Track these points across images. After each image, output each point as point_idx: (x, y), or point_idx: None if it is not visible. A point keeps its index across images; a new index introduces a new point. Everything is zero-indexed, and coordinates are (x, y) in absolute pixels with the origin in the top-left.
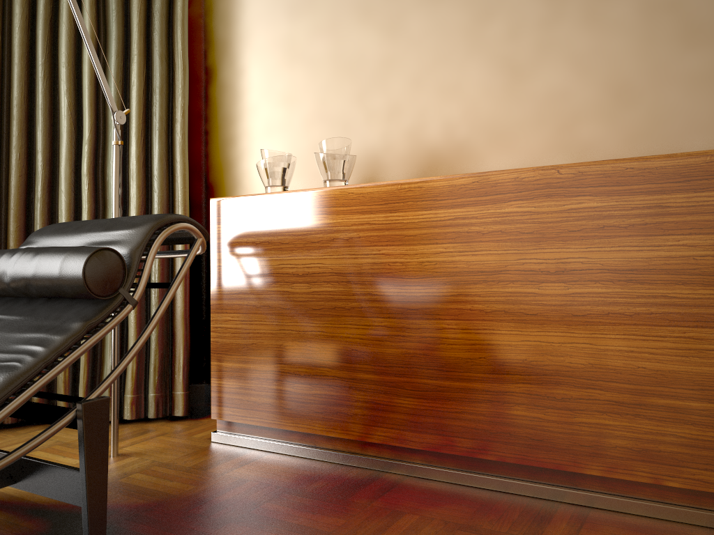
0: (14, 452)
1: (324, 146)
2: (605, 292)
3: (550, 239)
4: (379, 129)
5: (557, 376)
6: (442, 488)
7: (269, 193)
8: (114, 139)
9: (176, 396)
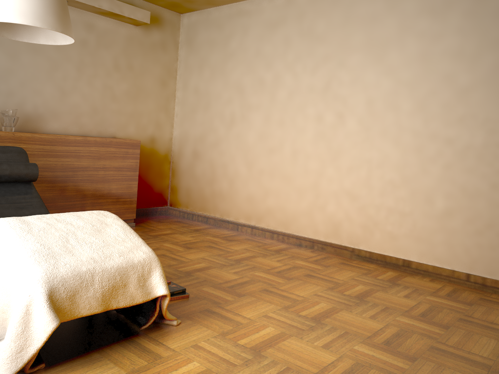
0: None
1: (11, 112)
2: (113, 173)
3: (102, 159)
4: (2, 100)
5: (99, 196)
6: None
7: None
8: None
9: None
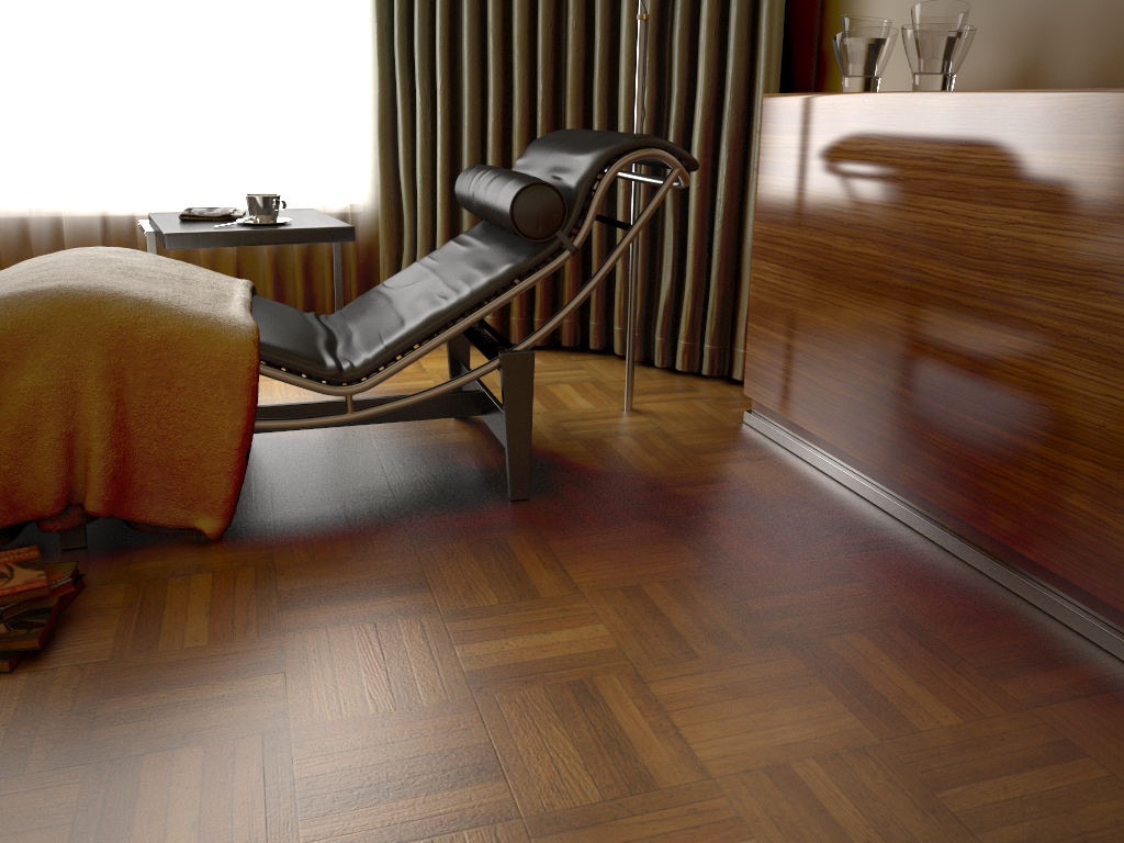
0: (434, 388)
1: (915, 16)
2: None
3: None
4: None
5: None
6: (954, 572)
7: (823, 94)
8: (638, 12)
9: (736, 354)
